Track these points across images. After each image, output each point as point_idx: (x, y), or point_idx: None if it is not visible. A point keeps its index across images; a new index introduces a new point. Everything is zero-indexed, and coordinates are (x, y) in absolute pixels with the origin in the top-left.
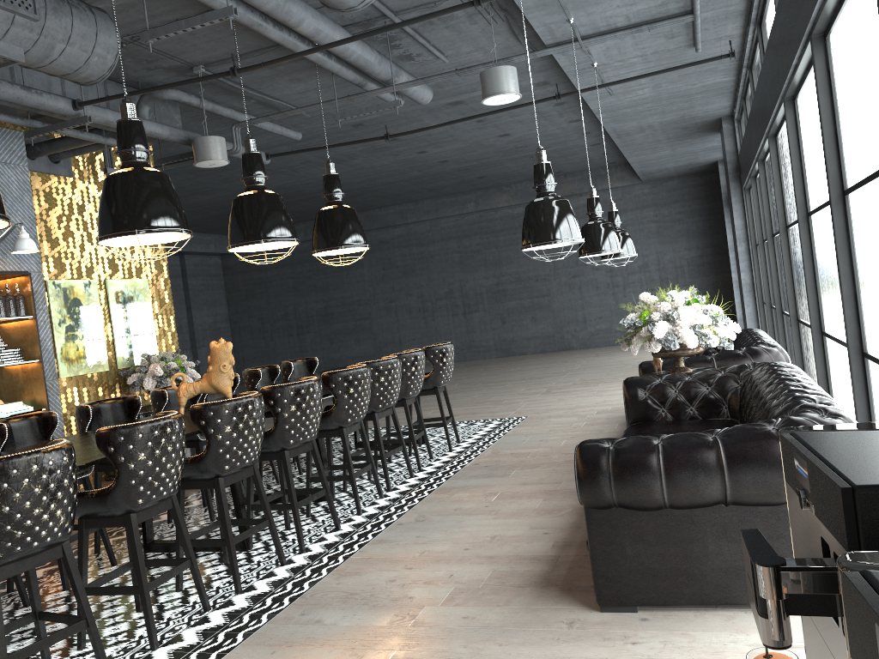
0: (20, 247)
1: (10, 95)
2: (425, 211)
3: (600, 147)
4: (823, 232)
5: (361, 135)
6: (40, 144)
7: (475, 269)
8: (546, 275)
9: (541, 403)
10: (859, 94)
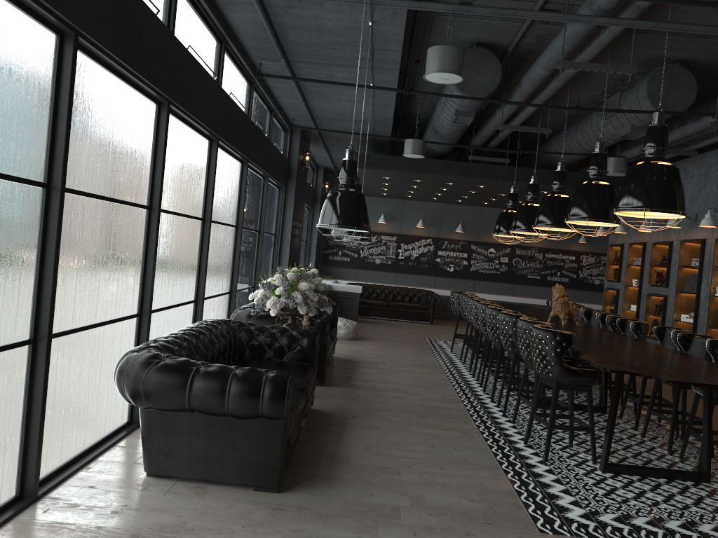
0: None
1: (690, 130)
2: None
3: None
4: (216, 236)
5: None
6: None
7: None
8: None
9: None
10: (249, 201)
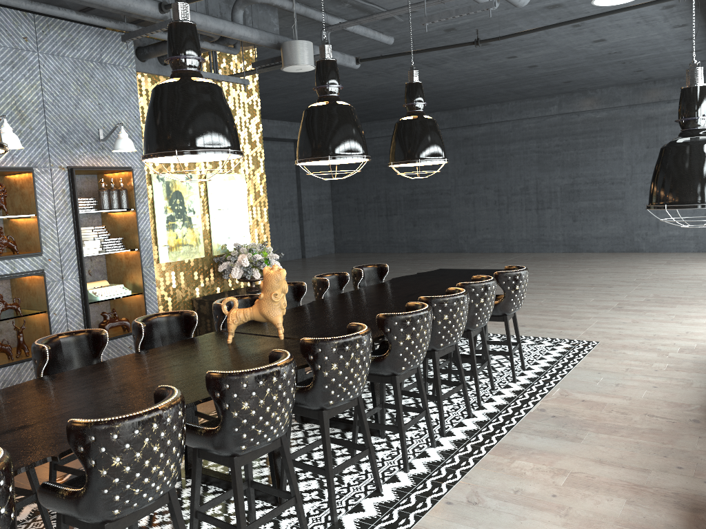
0: (118, 146)
1: None
2: (509, 112)
3: (700, 53)
4: None
5: (453, 39)
6: (148, 47)
7: (552, 168)
8: (622, 179)
9: (613, 324)
10: None
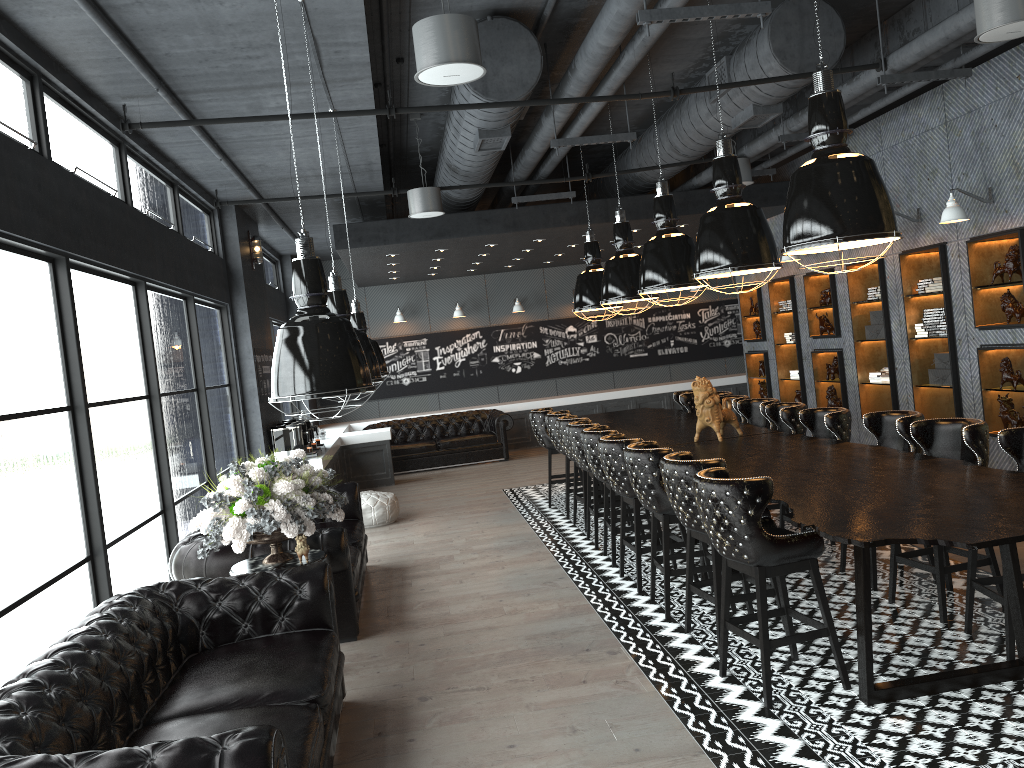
0: None
1: (844, 97)
2: None
3: None
4: (110, 427)
5: None
6: None
7: None
8: None
9: None
10: (165, 346)
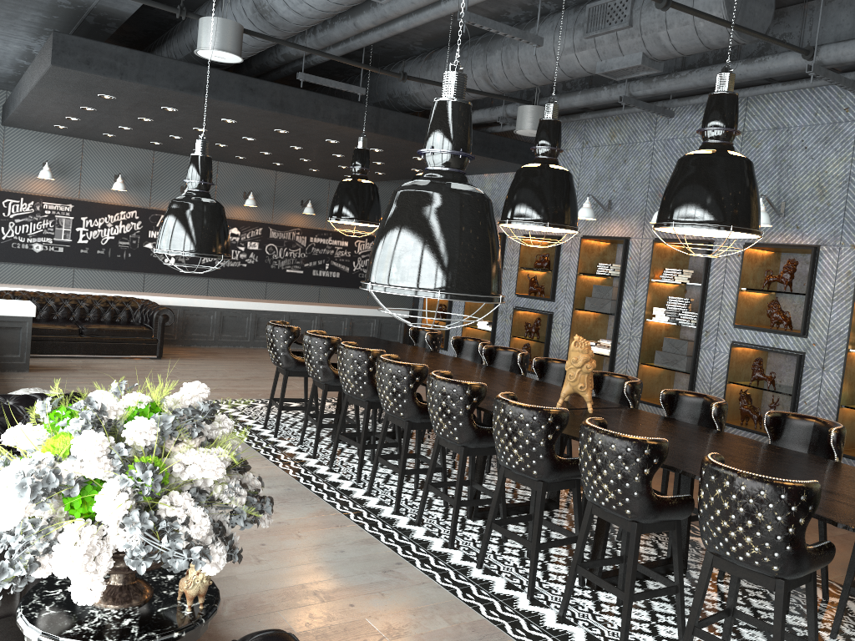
0: None
1: None
2: None
3: None
4: None
5: None
6: None
7: None
8: None
9: None
10: None
